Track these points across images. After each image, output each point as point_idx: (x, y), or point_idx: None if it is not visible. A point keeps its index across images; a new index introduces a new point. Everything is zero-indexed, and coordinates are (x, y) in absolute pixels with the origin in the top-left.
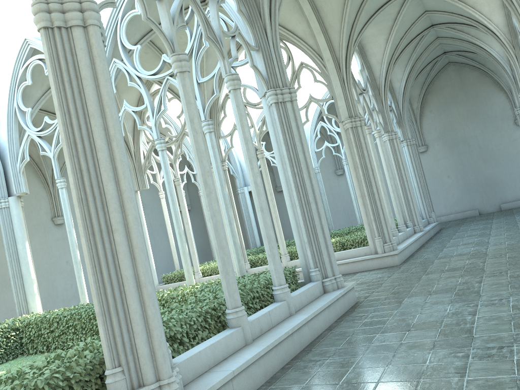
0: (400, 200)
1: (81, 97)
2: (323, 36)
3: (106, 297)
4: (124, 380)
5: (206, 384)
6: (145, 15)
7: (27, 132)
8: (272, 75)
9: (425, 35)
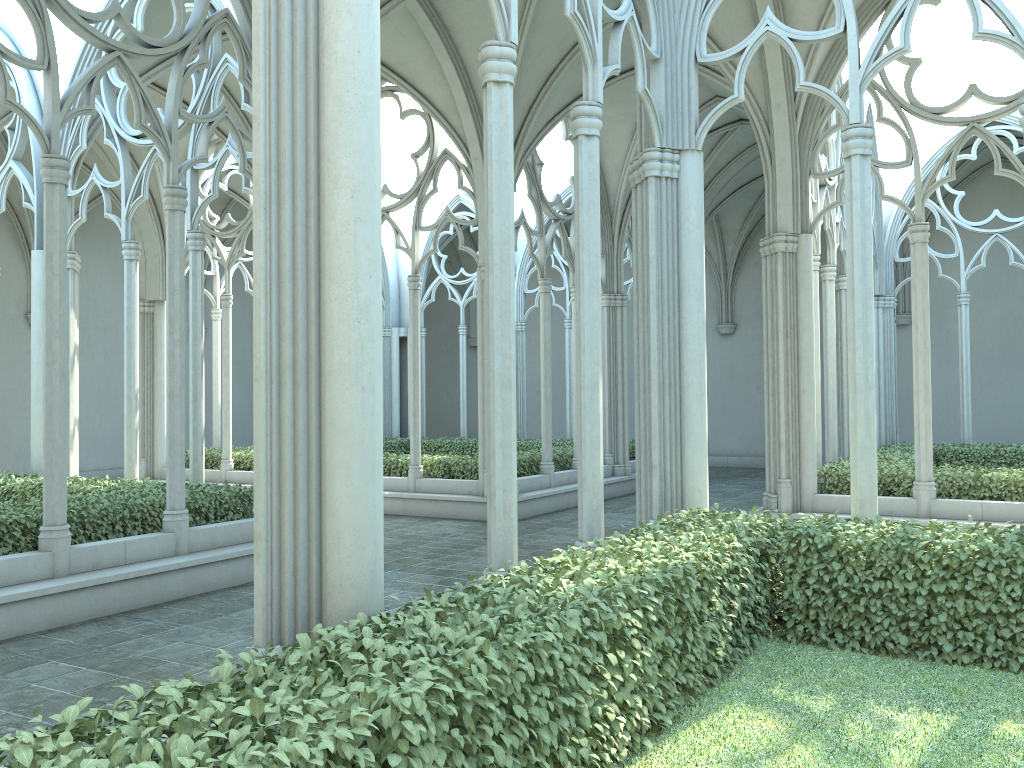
0: (604, 414)
1: None
2: (471, 117)
3: None
4: None
5: None
6: (4, 96)
7: None
8: None
9: (729, 134)
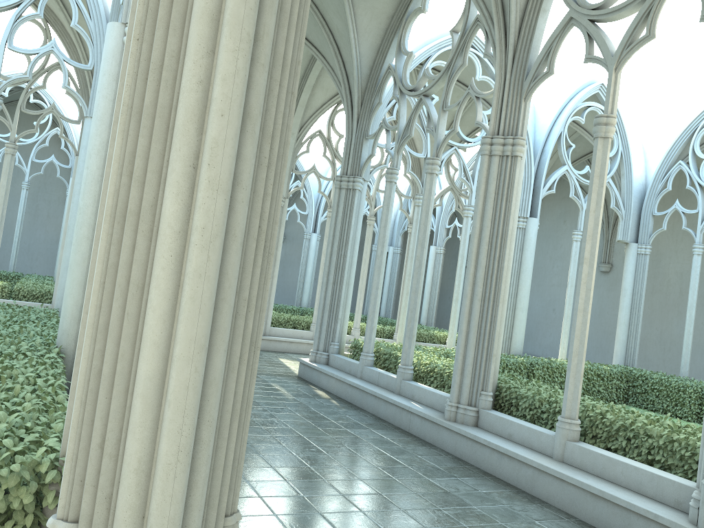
0: None
1: None
2: None
3: None
4: None
5: None
6: None
7: None
8: None
9: None
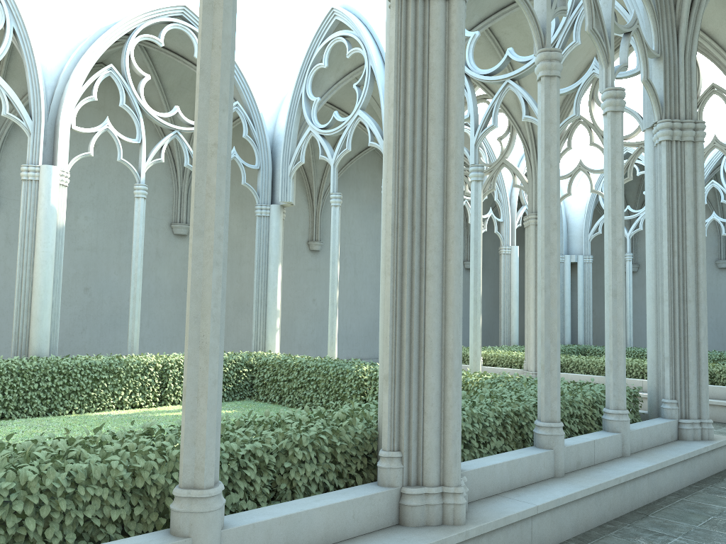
0: None
1: (423, 93)
2: None
3: (401, 359)
4: (400, 470)
5: (499, 512)
6: None
7: (309, 128)
8: (672, 99)
9: None
